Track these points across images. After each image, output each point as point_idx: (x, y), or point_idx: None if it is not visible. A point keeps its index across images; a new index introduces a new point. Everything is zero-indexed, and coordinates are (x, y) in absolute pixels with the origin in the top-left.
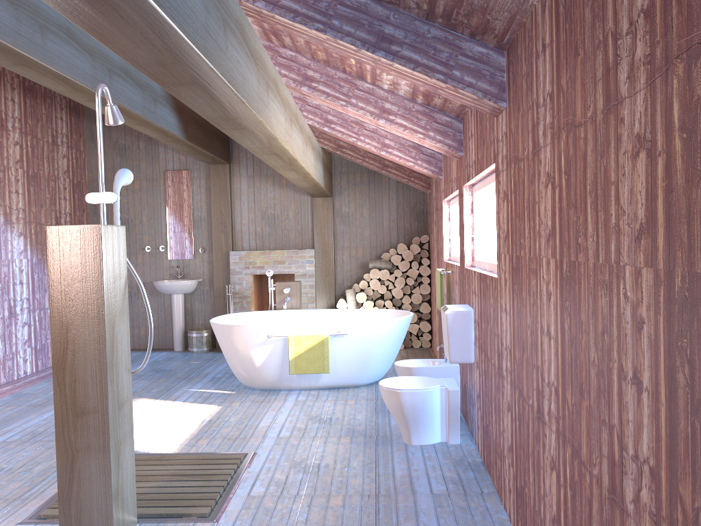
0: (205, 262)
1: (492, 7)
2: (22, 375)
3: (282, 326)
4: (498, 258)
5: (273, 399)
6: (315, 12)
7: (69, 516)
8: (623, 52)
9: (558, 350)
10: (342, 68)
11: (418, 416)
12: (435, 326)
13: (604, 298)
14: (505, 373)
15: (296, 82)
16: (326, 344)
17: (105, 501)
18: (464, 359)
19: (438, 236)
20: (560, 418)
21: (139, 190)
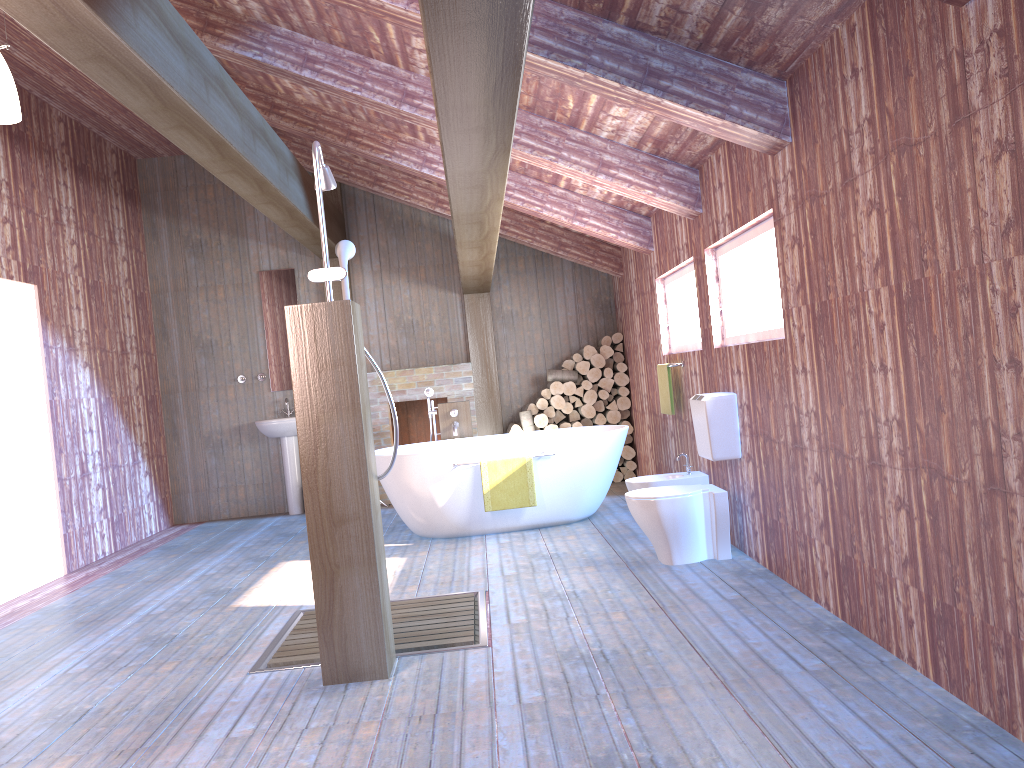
0: None
1: (785, 34)
2: (101, 556)
3: (471, 450)
4: (784, 316)
5: (468, 545)
6: (572, 47)
7: (332, 644)
8: (973, 68)
9: (901, 378)
10: (550, 115)
11: (680, 528)
12: (643, 448)
13: (964, 302)
14: (808, 443)
15: None
16: (530, 468)
17: (374, 623)
18: (729, 455)
19: (646, 328)
20: (908, 448)
21: (225, 299)
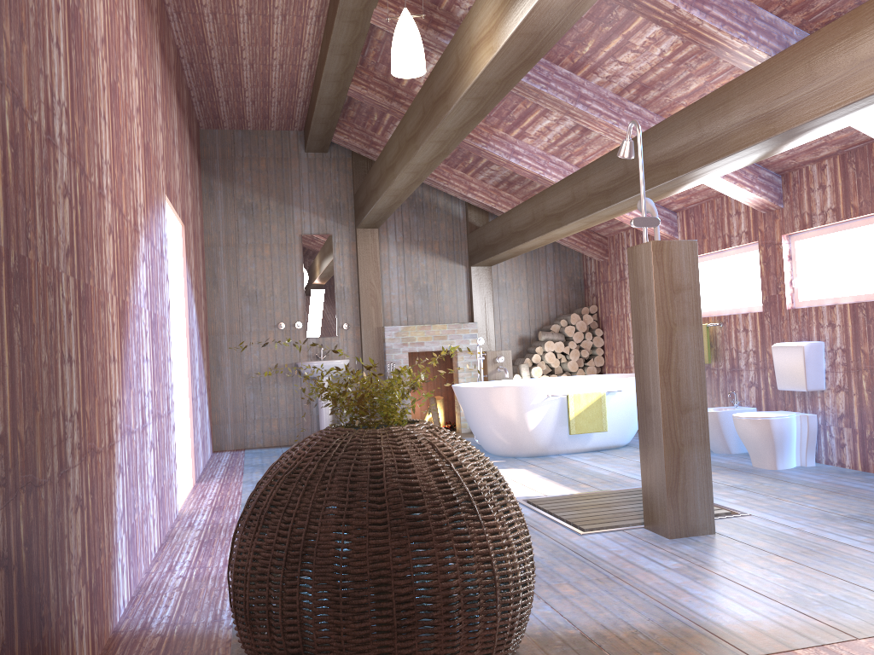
0: (349, 340)
1: None
2: (201, 471)
3: (560, 385)
4: None
5: (560, 461)
6: None
7: (676, 506)
8: None
9: None
10: None
11: (784, 441)
12: None
13: None
14: None
15: None
16: (604, 401)
17: (707, 490)
18: (818, 387)
19: None
20: None
21: (270, 256)
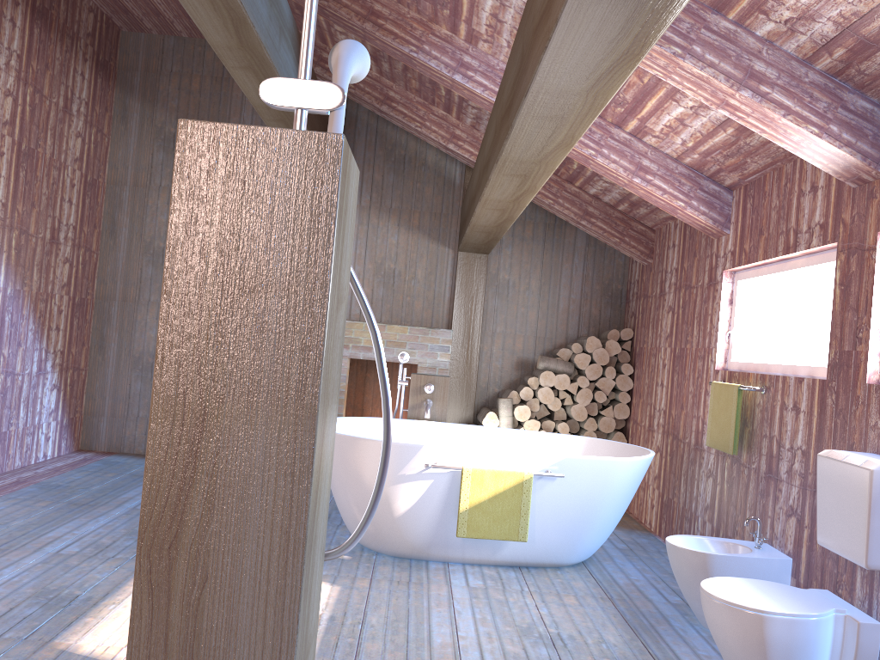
0: None
1: None
2: None
3: (453, 450)
4: None
5: (426, 580)
6: None
7: None
8: None
9: None
10: None
11: None
12: None
13: None
14: None
15: None
16: (527, 490)
17: None
18: None
19: (686, 330)
20: None
21: None
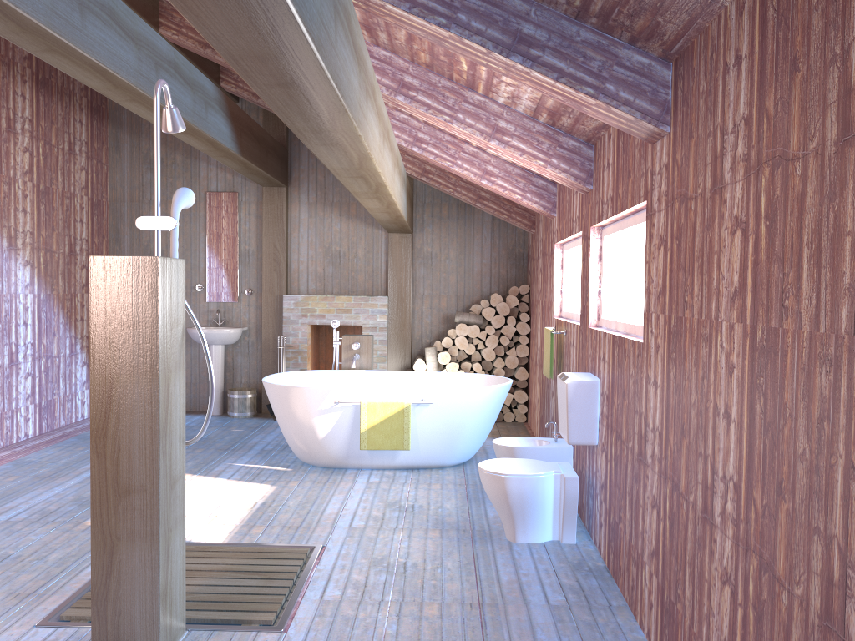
0: (251, 307)
1: (667, 7)
2: (23, 438)
3: (353, 390)
4: (645, 318)
5: (339, 480)
6: (438, 3)
7: (104, 619)
8: None
9: (743, 437)
10: (448, 75)
11: (526, 507)
12: (533, 396)
13: (825, 377)
14: (650, 461)
15: (389, 89)
16: (407, 414)
17: (151, 603)
18: (586, 440)
19: (545, 287)
20: (741, 521)
21: None
